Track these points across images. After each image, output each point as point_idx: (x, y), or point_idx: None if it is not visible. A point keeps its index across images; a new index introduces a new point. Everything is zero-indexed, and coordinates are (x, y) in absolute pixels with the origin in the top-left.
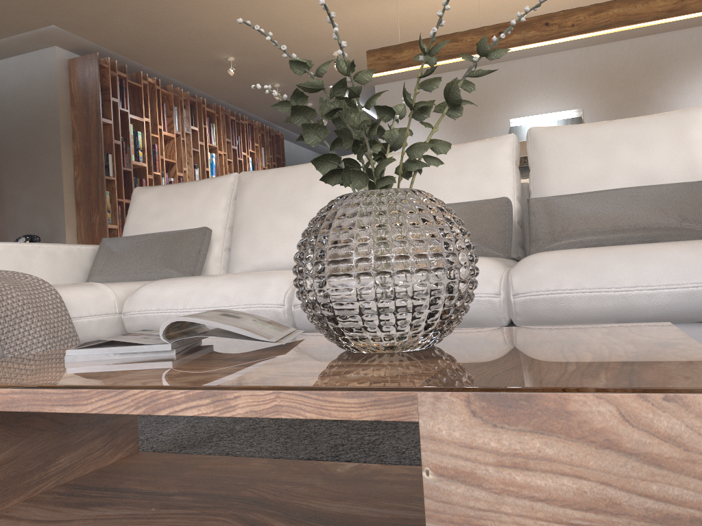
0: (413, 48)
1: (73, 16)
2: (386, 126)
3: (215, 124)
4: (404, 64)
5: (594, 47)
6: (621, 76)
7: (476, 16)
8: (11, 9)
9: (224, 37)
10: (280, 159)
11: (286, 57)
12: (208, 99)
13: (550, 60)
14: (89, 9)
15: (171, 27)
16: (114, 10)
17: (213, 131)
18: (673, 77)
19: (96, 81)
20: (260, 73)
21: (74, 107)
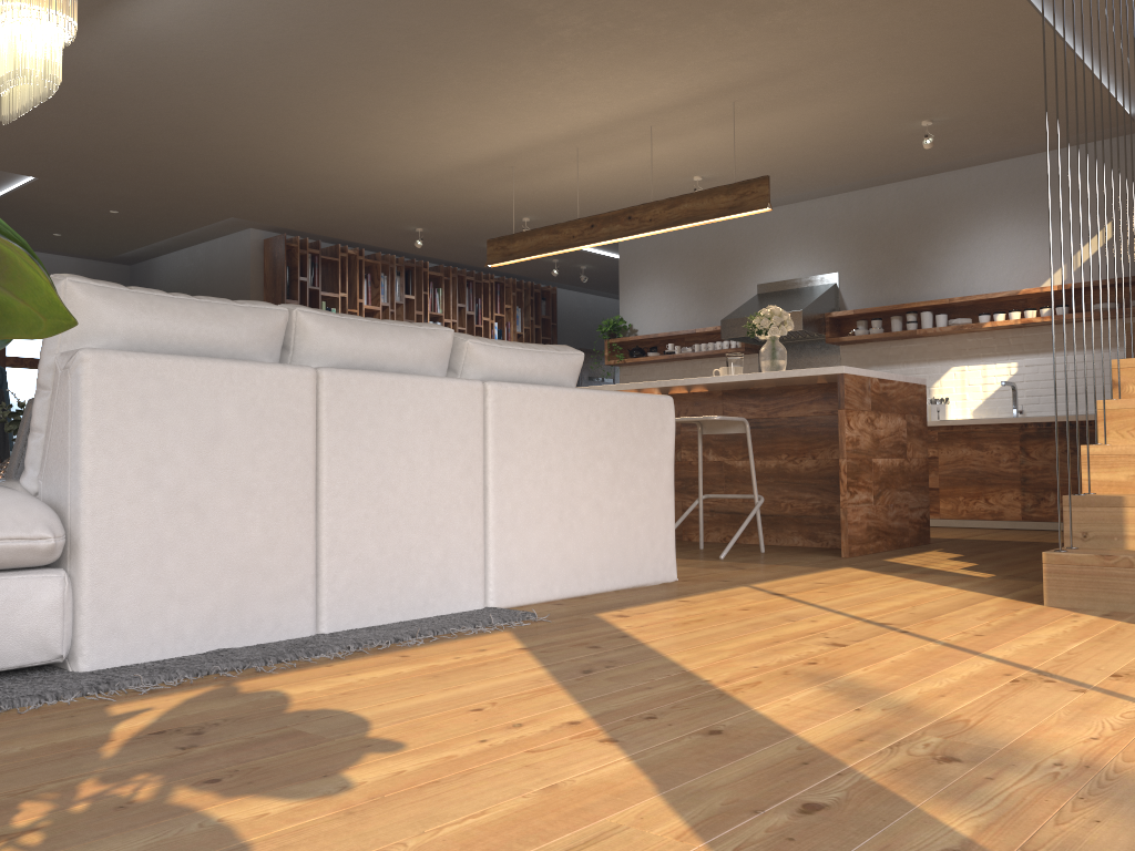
0: (523, 238)
1: (243, 210)
2: (628, 289)
3: (442, 289)
4: (515, 255)
5: (854, 193)
6: (884, 231)
7: (644, 182)
8: (190, 210)
9: (394, 215)
10: (549, 321)
11: (477, 225)
12: (440, 259)
13: (805, 209)
14: (253, 206)
15: (335, 211)
16: (274, 205)
17: (439, 297)
18: (944, 233)
19: (282, 263)
20: (464, 238)
21: (266, 288)
